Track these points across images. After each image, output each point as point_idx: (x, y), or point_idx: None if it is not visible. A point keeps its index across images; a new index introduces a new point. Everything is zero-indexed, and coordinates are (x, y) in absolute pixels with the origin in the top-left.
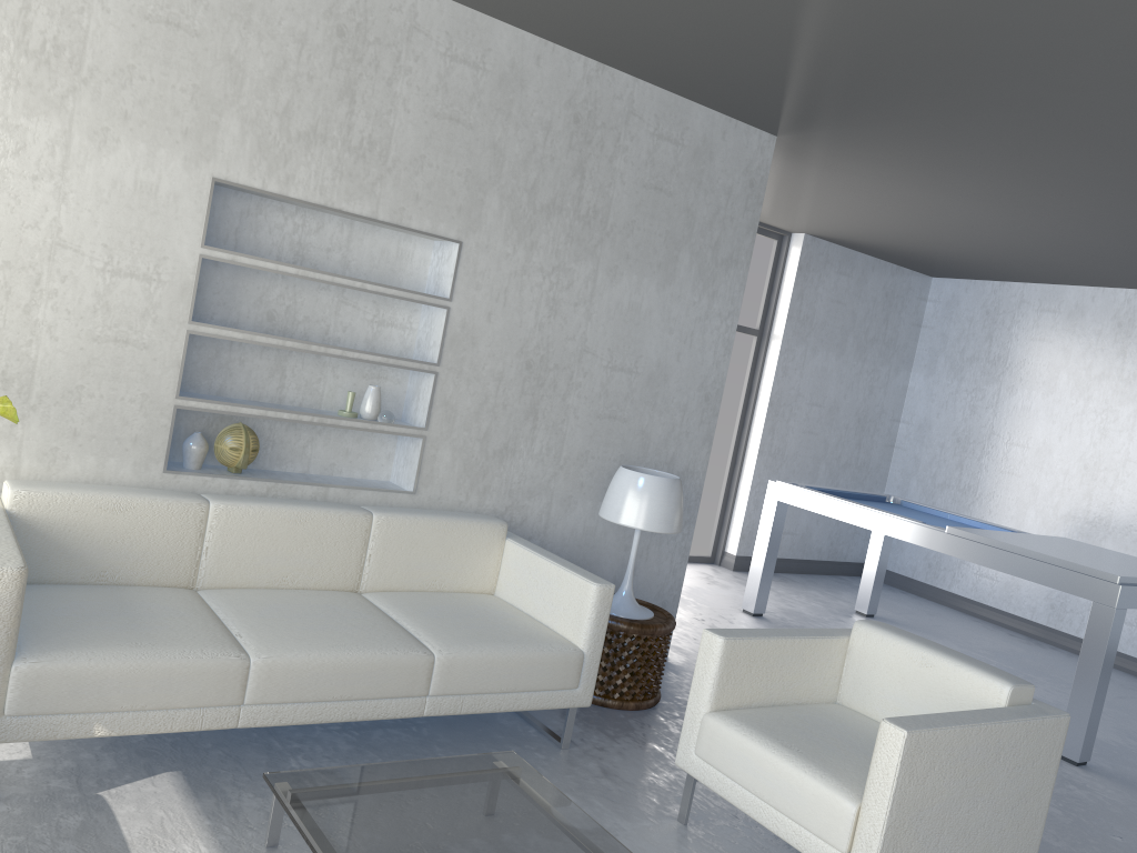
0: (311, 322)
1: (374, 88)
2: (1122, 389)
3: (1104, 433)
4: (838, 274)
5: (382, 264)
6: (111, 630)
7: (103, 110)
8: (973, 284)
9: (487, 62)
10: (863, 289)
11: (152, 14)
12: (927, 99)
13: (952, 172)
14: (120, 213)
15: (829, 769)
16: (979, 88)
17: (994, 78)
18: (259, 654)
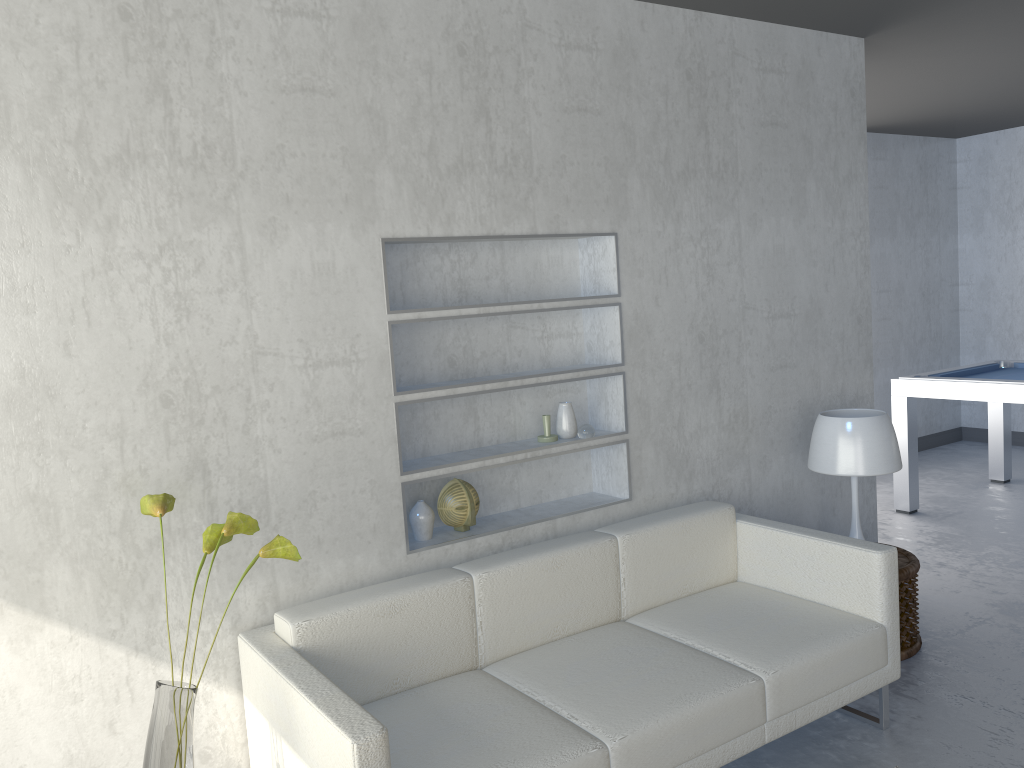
0: (488, 356)
1: (504, 99)
2: None
3: None
4: (875, 161)
5: (537, 278)
6: (459, 755)
7: (266, 200)
8: (1003, 135)
9: (598, 41)
10: (899, 168)
11: (287, 85)
12: None
13: None
14: (306, 303)
15: None
16: None
17: None
18: (612, 737)
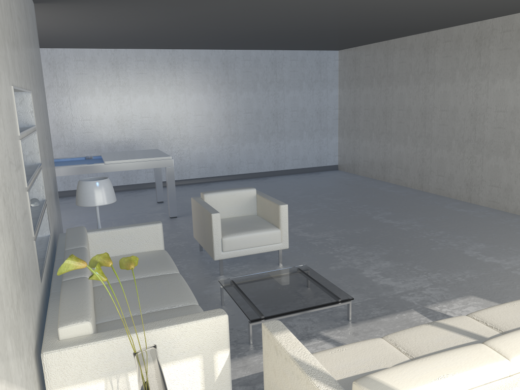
0: None
1: (12, 6)
2: (60, 90)
3: (60, 109)
4: None
5: None
6: None
7: None
8: None
9: None
10: None
11: None
12: (147, 2)
13: (86, 18)
14: (10, 127)
15: (264, 227)
16: (173, 3)
17: (185, 1)
18: (195, 301)
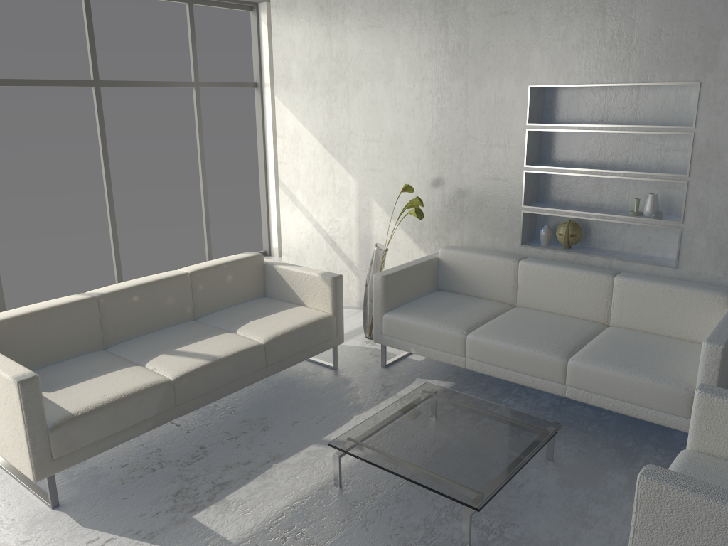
0: (617, 156)
1: None
2: None
3: None
4: None
5: (665, 109)
6: (431, 311)
7: (478, 68)
8: None
9: None
10: None
11: (494, 12)
12: None
13: None
14: (489, 116)
15: None
16: None
17: None
18: (471, 334)
